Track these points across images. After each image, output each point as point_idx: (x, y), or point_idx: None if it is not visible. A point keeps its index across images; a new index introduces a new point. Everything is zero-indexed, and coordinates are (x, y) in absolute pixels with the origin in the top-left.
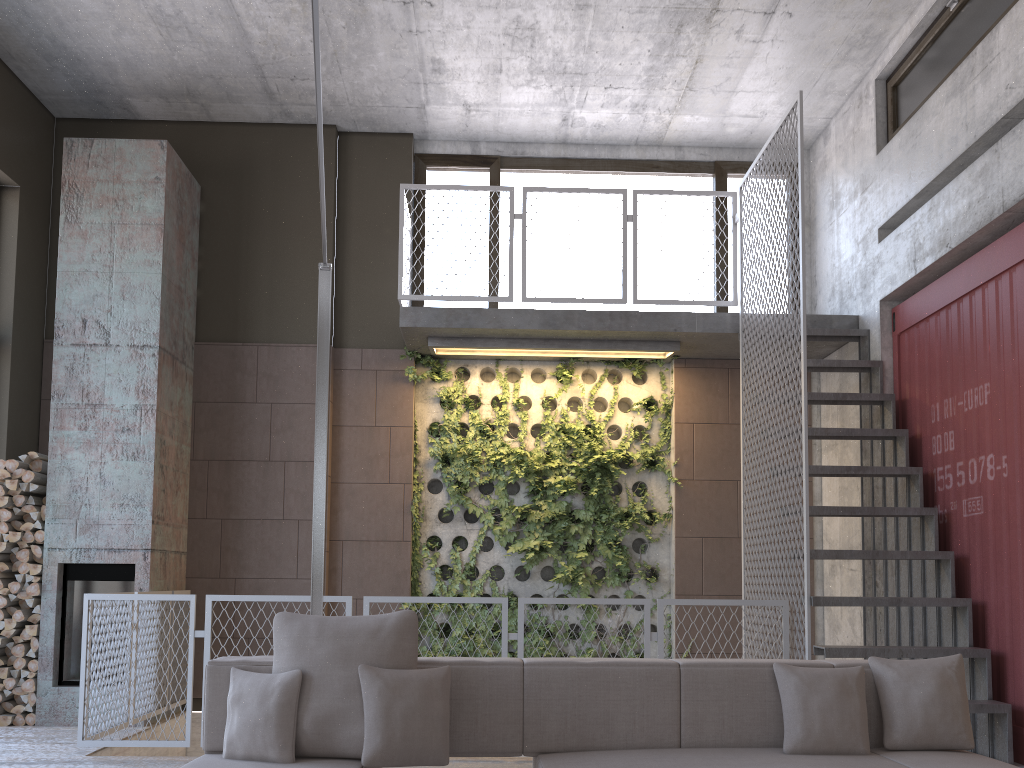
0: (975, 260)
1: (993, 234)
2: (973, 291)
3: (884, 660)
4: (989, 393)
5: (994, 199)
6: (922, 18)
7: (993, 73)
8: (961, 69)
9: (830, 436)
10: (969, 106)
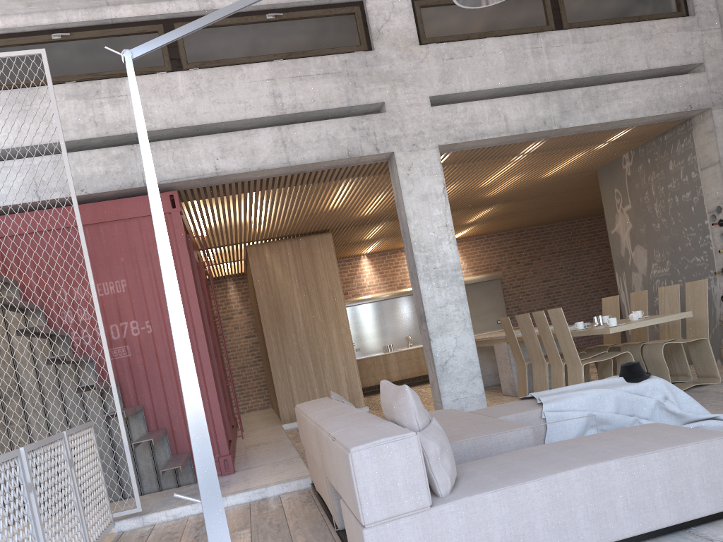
0: (102, 205)
1: (116, 194)
2: (99, 223)
3: (334, 396)
4: (126, 285)
5: (134, 176)
6: (21, 26)
7: (122, 104)
8: (84, 85)
9: (7, 308)
10: (97, 112)
